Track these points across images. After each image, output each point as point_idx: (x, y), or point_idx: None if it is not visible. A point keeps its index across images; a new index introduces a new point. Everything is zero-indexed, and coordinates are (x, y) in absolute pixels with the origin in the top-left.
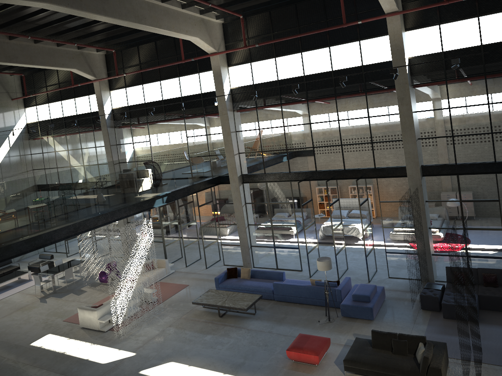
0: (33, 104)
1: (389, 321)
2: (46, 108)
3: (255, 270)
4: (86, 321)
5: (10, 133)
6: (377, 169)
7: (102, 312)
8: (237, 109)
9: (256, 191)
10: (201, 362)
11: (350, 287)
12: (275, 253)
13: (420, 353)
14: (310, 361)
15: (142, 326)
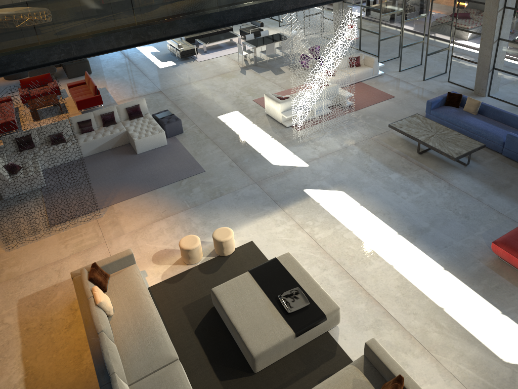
0: None
1: None
2: None
3: (487, 106)
4: (270, 110)
5: None
6: None
7: (286, 106)
8: None
9: None
10: (375, 206)
11: None
12: None
13: None
14: None
15: (325, 133)
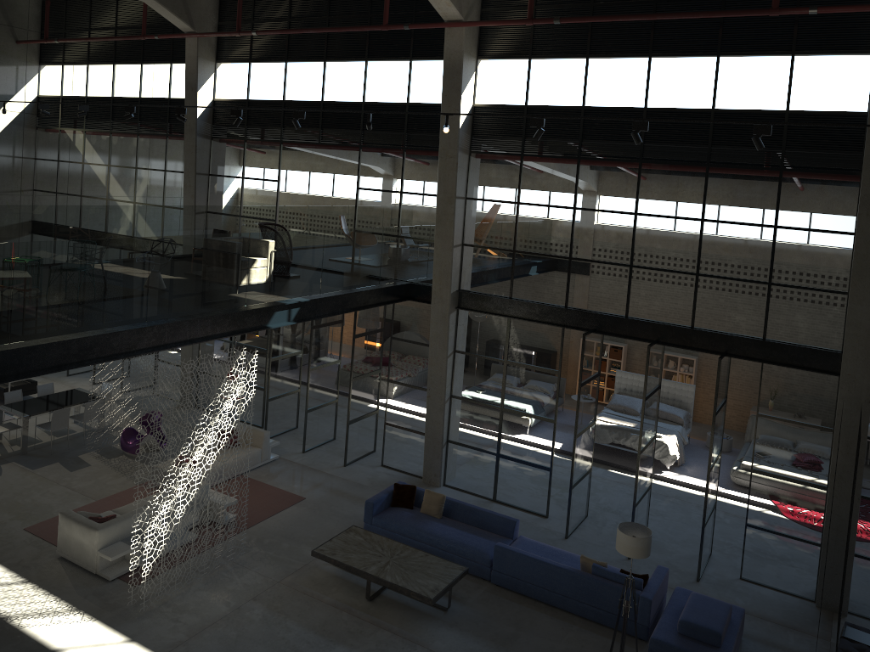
0: (58, 60)
1: None
2: (81, 73)
3: (455, 502)
4: (71, 546)
5: (1, 109)
6: (768, 344)
7: (111, 535)
8: (478, 151)
9: (482, 330)
10: None
11: (665, 590)
12: (497, 467)
13: None
14: None
15: (193, 584)
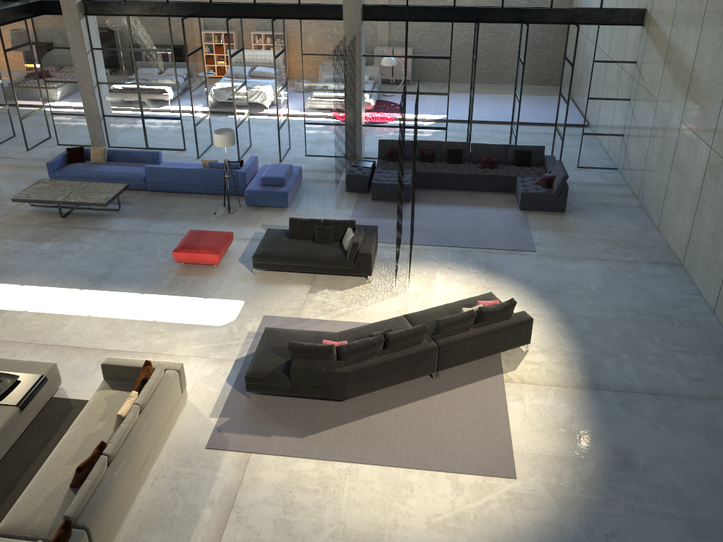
0: None
1: (307, 208)
2: None
3: (115, 151)
4: None
5: None
6: (302, 6)
7: None
8: None
9: (110, 29)
10: (41, 278)
11: (257, 168)
12: (144, 126)
13: (349, 239)
14: (207, 261)
15: None
